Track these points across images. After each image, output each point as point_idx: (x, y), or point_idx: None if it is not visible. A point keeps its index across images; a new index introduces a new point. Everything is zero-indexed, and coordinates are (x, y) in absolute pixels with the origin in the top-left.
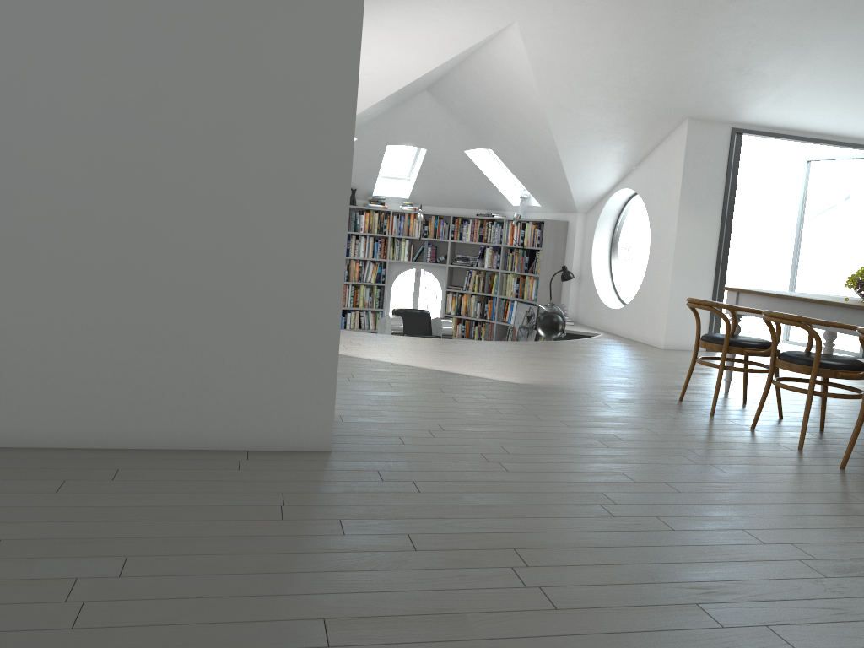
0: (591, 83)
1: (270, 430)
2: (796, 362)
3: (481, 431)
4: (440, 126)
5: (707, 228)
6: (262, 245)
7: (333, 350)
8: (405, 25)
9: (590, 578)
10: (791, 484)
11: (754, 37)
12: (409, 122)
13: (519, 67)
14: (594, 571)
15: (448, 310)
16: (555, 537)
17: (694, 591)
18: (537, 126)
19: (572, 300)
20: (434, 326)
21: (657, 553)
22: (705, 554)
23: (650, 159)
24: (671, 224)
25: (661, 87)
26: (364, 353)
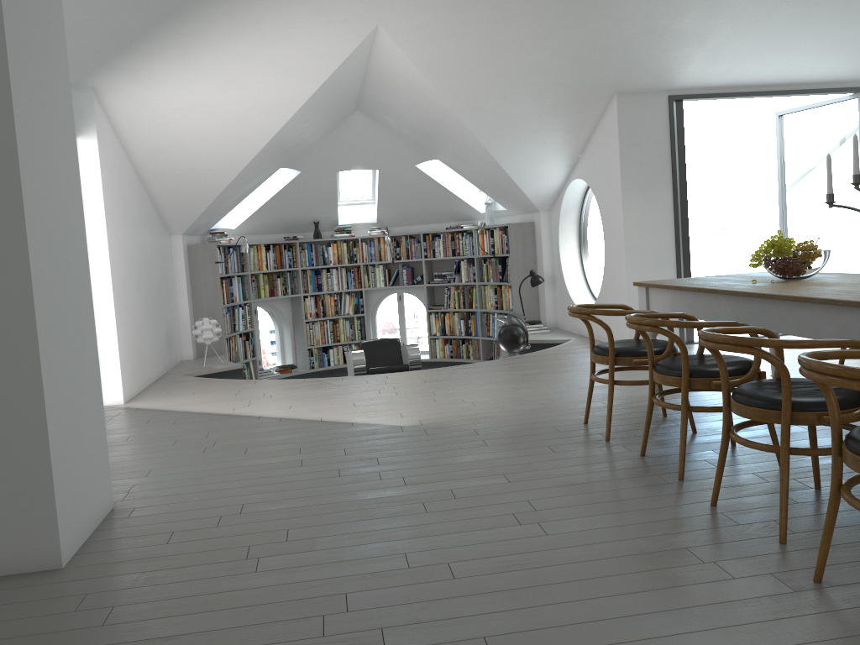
0: (492, 75)
1: None
2: (667, 373)
3: (286, 508)
4: (383, 145)
5: (658, 209)
6: None
7: (43, 451)
8: (264, 51)
9: None
10: (620, 543)
11: None
12: (351, 146)
13: (410, 73)
14: None
15: (433, 332)
16: None
17: None
18: (458, 130)
19: (549, 305)
20: (403, 354)
21: None
22: None
23: (592, 143)
24: (617, 211)
25: (571, 66)
26: (262, 409)
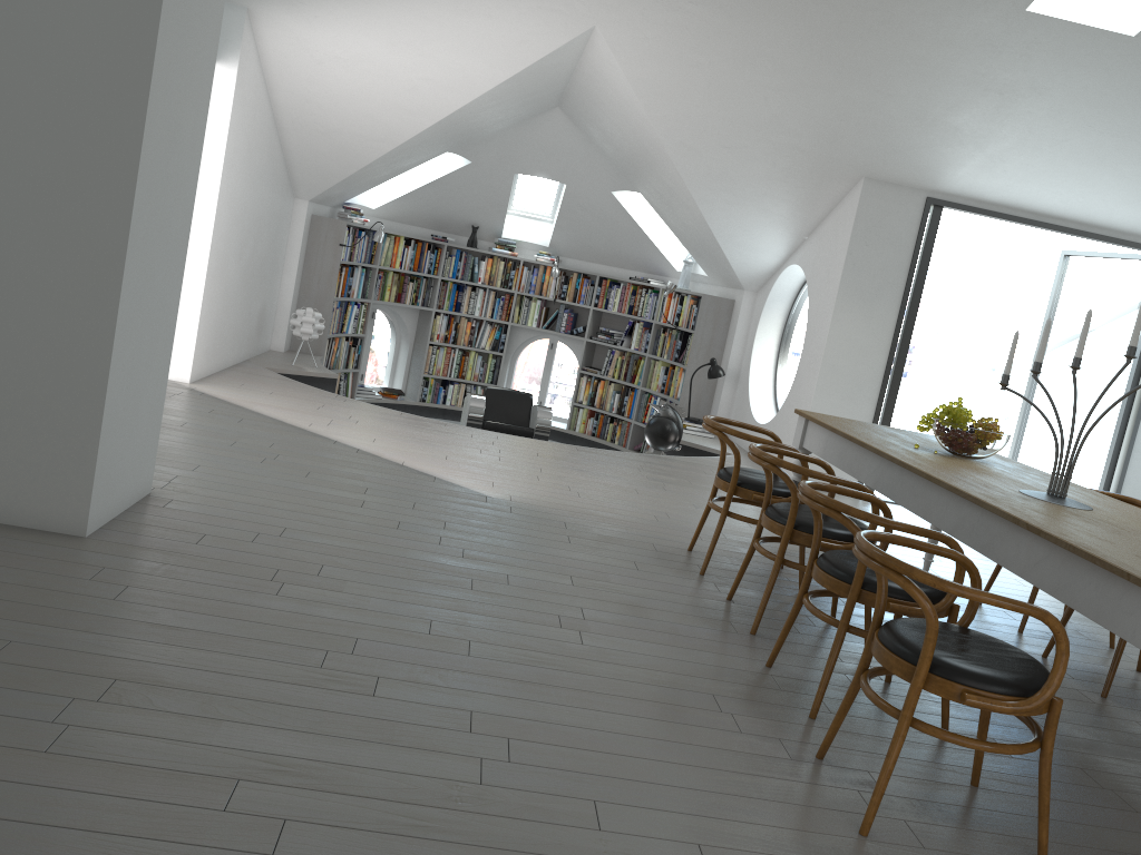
0: (718, 117)
1: (11, 500)
2: (774, 518)
3: (328, 544)
4: (579, 157)
5: (875, 330)
6: (16, 276)
7: (96, 414)
8: (455, 20)
9: (153, 727)
10: (650, 672)
11: (929, 75)
12: (540, 147)
13: (622, 88)
14: (173, 721)
15: (579, 398)
16: (196, 676)
17: (263, 766)
18: (666, 169)
19: (723, 406)
20: (532, 415)
21: (299, 716)
22: (361, 729)
23: (822, 228)
24: (826, 318)
25: (816, 132)
26: (342, 434)
